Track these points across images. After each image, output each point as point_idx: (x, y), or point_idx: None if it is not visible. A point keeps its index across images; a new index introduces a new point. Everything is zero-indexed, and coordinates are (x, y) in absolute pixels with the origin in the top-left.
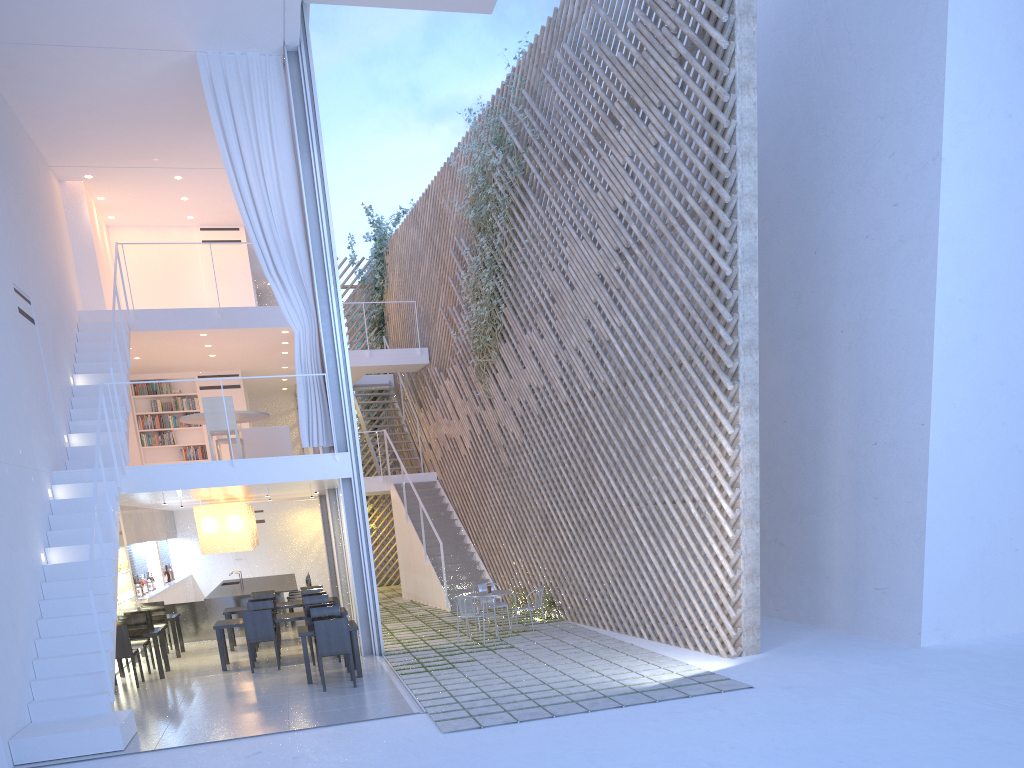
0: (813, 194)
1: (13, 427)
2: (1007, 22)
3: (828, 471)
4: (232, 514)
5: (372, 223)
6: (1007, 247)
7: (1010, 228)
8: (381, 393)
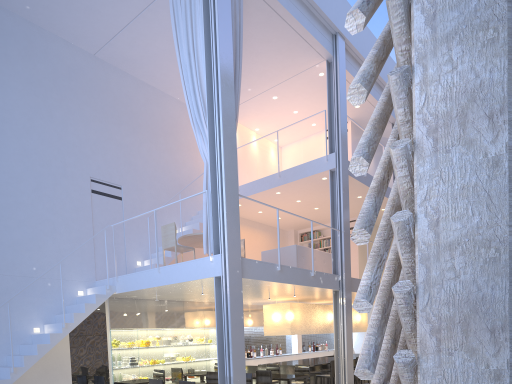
0: None
1: (29, 254)
2: None
3: None
4: (282, 310)
5: None
6: None
7: None
8: None
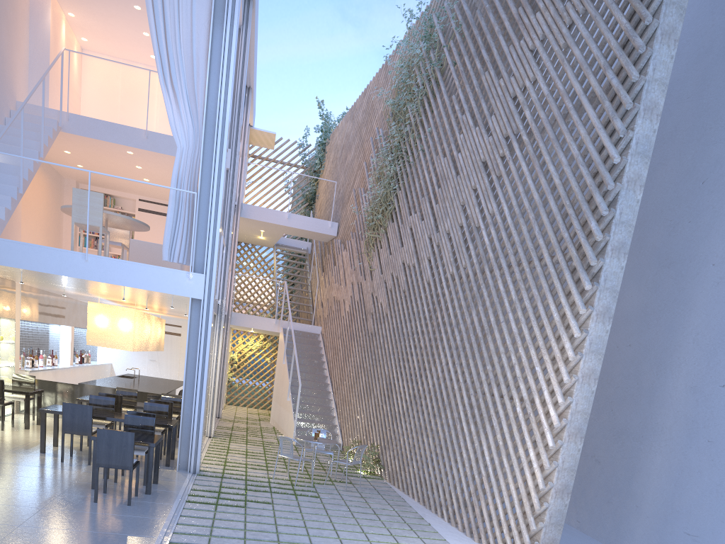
0: (715, 123)
1: None
2: None
3: (663, 403)
4: (121, 316)
5: (321, 116)
6: None
7: None
8: (297, 255)
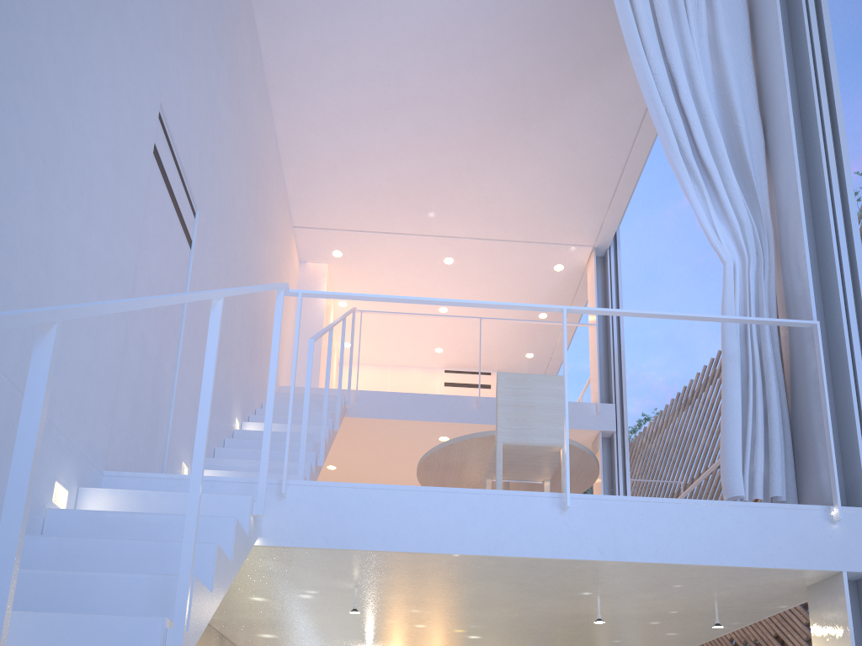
0: None
1: None
2: None
3: None
4: None
5: None
6: None
7: None
8: None
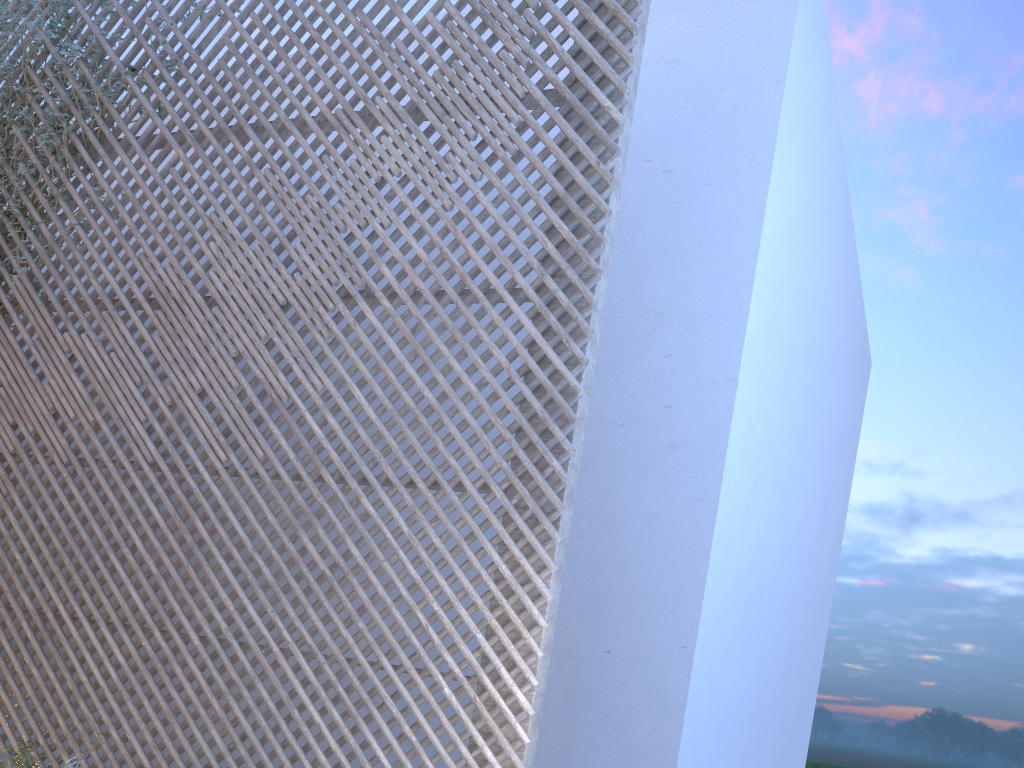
0: None
1: None
2: (770, 293)
3: None
4: None
5: None
6: (742, 494)
7: (745, 478)
8: None
